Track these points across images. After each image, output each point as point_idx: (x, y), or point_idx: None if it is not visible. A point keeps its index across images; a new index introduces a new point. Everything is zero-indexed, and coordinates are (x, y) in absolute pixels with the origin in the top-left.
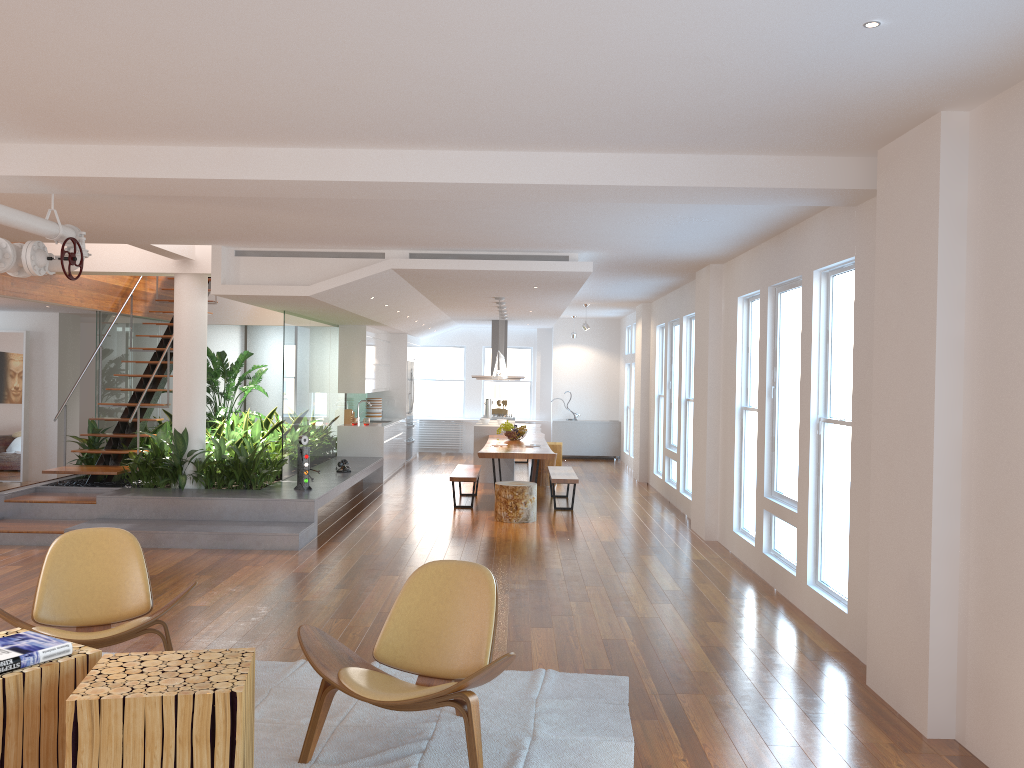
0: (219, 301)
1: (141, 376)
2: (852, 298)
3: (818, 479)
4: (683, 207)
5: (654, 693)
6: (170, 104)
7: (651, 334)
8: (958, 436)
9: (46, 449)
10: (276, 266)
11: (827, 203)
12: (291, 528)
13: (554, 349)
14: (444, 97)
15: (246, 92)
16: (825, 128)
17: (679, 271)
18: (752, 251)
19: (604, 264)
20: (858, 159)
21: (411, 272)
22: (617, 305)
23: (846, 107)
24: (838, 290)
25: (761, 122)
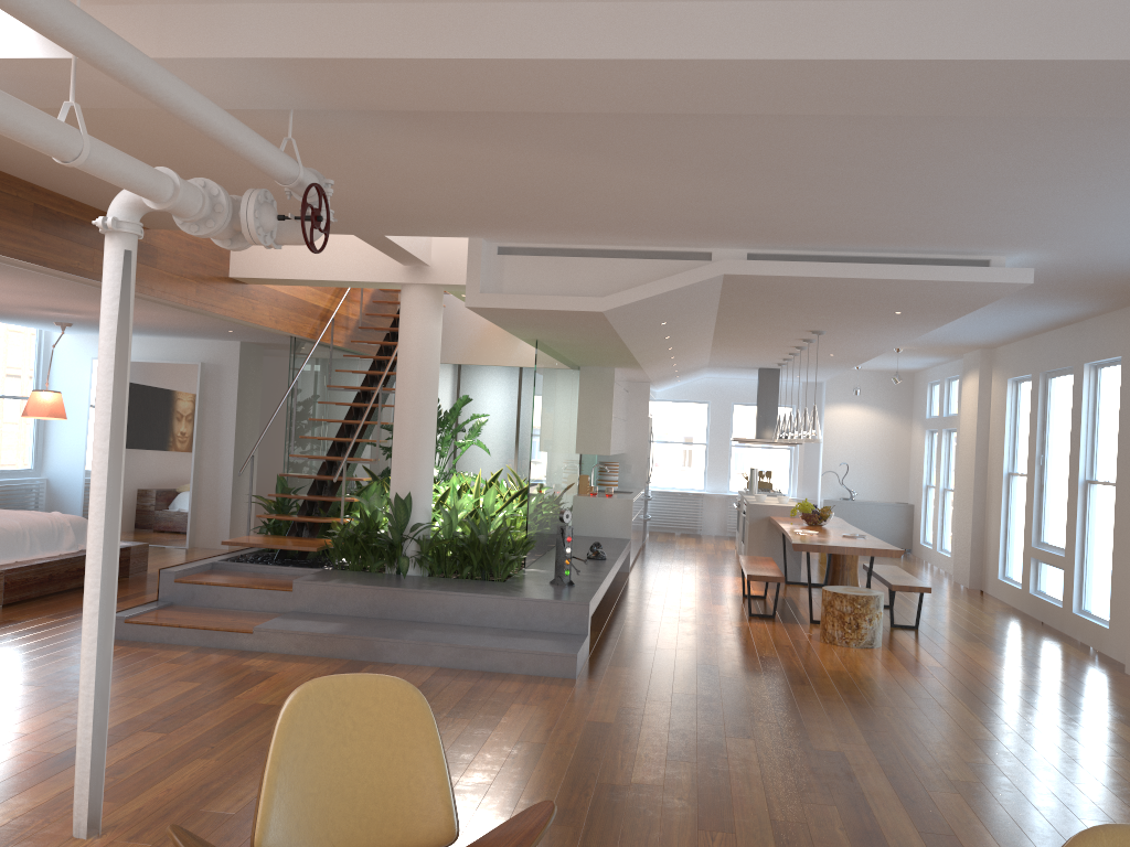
0: None
1: (342, 422)
2: None
3: None
4: None
5: None
6: None
7: (993, 390)
8: None
9: (217, 509)
10: (555, 269)
11: None
12: (561, 644)
13: (826, 409)
14: None
15: None
16: None
17: (1118, 293)
18: None
19: None
20: None
21: (745, 282)
22: (939, 351)
23: None
24: None
25: None
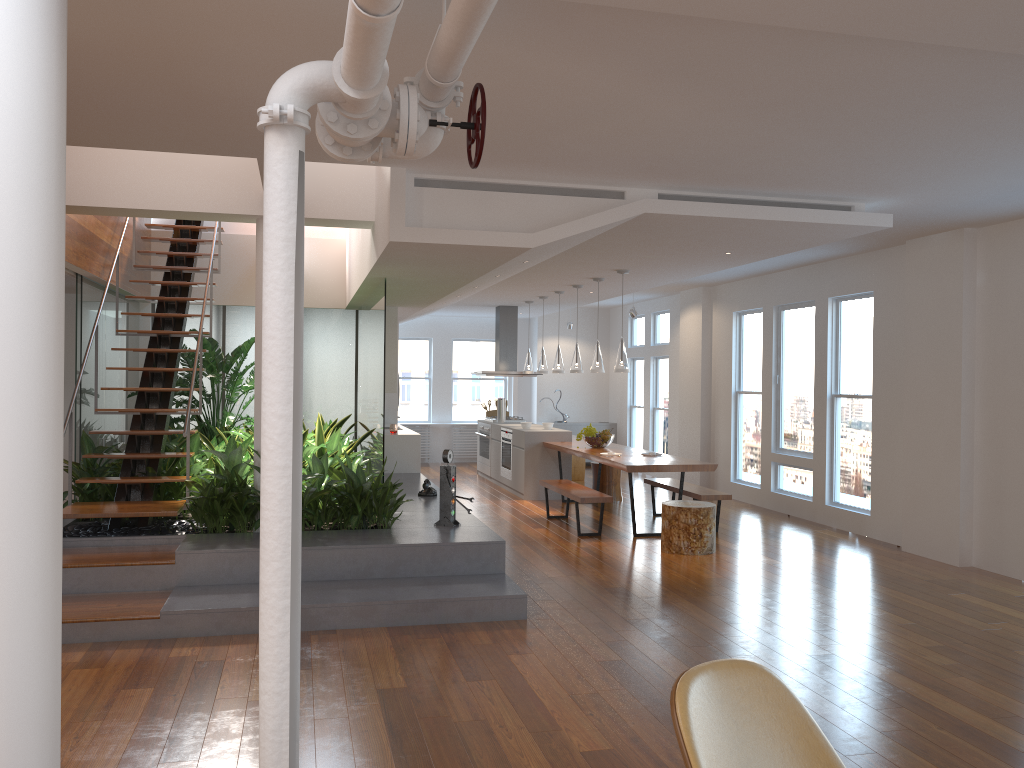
0: None
1: (148, 370)
2: None
3: None
4: None
5: None
6: None
7: (715, 322)
8: None
9: None
10: (476, 204)
11: None
12: (497, 586)
13: (539, 342)
14: None
15: None
16: None
17: (891, 238)
18: None
19: None
20: None
21: (649, 221)
22: (664, 289)
23: None
24: None
25: None
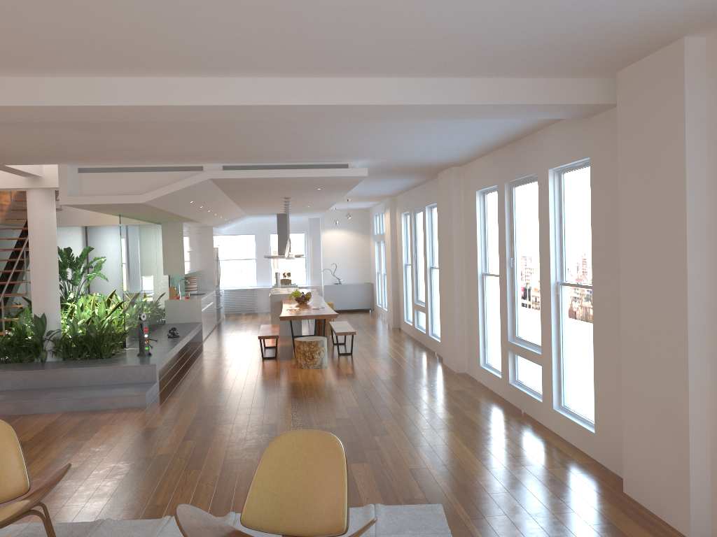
0: (63, 208)
1: (2, 271)
2: (583, 190)
3: (558, 328)
4: (451, 122)
5: (467, 518)
6: (20, 35)
7: (397, 219)
8: (705, 299)
9: None
10: (113, 180)
11: (569, 116)
12: (138, 389)
13: (322, 233)
14: (278, 26)
15: (94, 22)
16: (586, 53)
17: (426, 173)
18: (488, 156)
19: (372, 169)
20: (599, 80)
21: (224, 181)
22: (370, 199)
23: (612, 33)
24: (569, 184)
25: (538, 48)
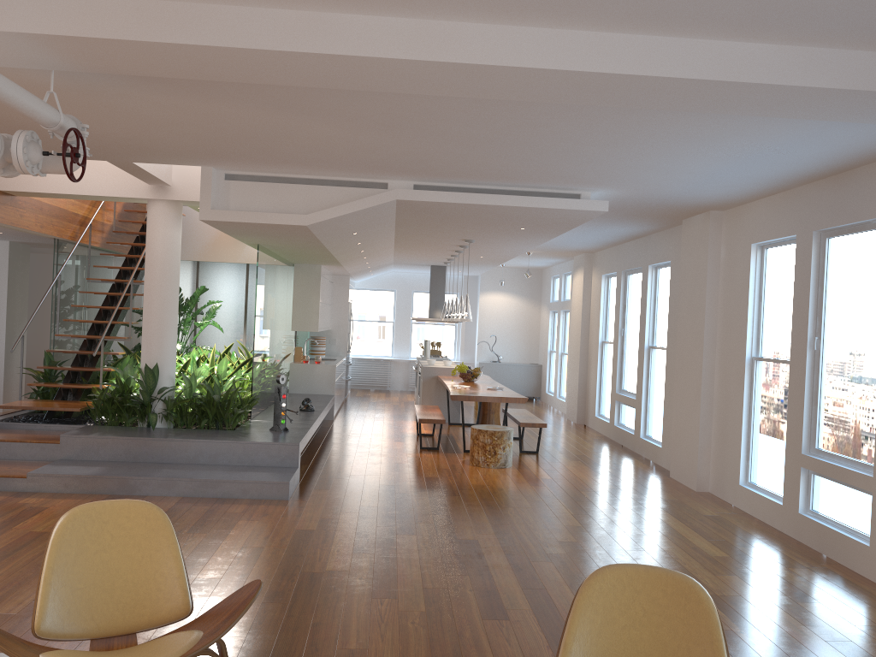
0: None
1: (100, 308)
2: None
3: None
4: (785, 131)
5: None
6: None
7: (593, 283)
8: None
9: None
10: (270, 192)
11: None
12: (278, 475)
13: (480, 295)
14: None
15: None
16: None
17: (667, 218)
18: (781, 195)
19: None
20: None
21: (412, 205)
22: (557, 254)
23: None
24: None
25: None
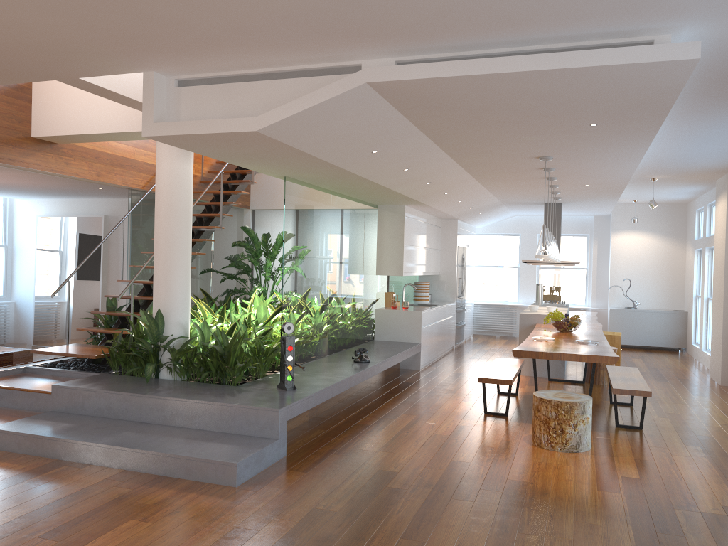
0: (273, 187)
1: None
2: None
3: None
4: None
5: None
6: None
7: None
8: None
9: None
10: (222, 96)
11: None
12: (238, 450)
13: (612, 236)
14: None
15: None
16: None
17: None
18: None
19: (708, 72)
20: None
21: (402, 93)
22: (692, 179)
23: None
24: None
25: None
